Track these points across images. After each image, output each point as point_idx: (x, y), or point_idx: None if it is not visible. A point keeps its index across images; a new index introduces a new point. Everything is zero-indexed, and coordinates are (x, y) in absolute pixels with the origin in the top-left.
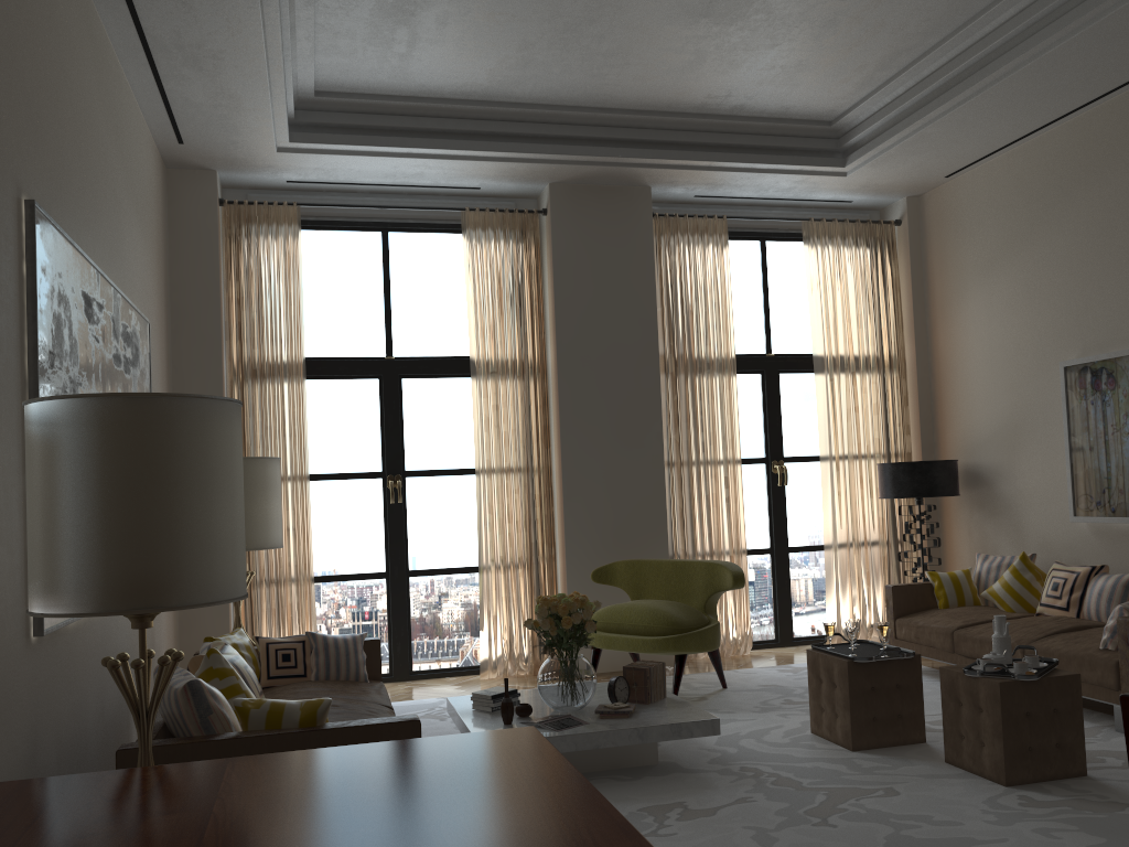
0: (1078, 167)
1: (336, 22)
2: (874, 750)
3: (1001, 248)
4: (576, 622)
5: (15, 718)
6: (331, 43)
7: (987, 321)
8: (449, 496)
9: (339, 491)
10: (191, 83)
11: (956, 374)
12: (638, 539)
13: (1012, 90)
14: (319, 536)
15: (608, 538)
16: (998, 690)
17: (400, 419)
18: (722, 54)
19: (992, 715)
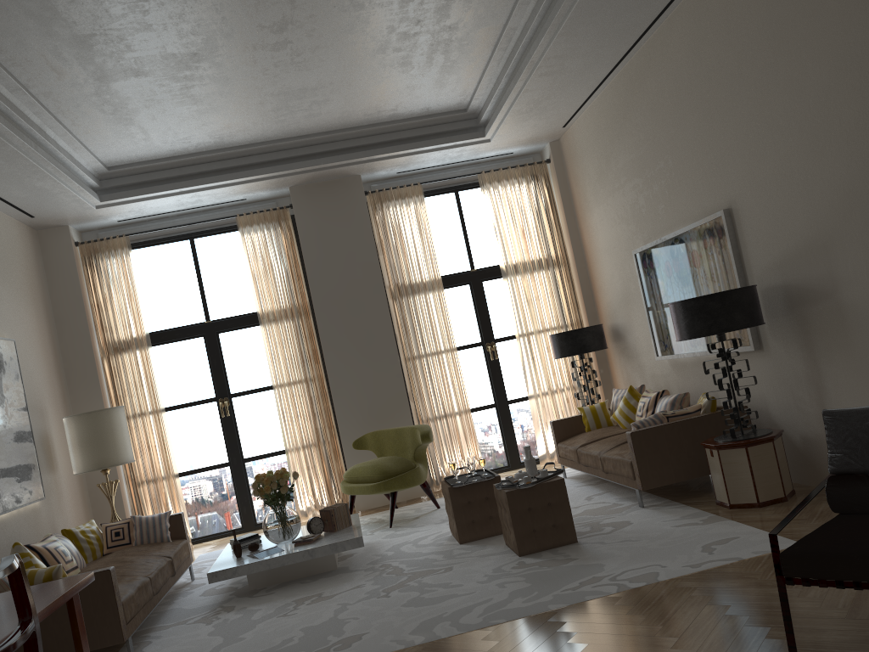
0: (619, 114)
1: (89, 133)
2: (474, 541)
3: (599, 173)
4: (273, 488)
5: None
6: (95, 143)
7: (602, 225)
8: (263, 406)
9: (189, 414)
10: (10, 189)
11: (596, 263)
12: (389, 414)
13: (546, 78)
14: (181, 446)
15: (367, 417)
16: (506, 497)
17: (222, 360)
18: (350, 93)
19: (508, 512)
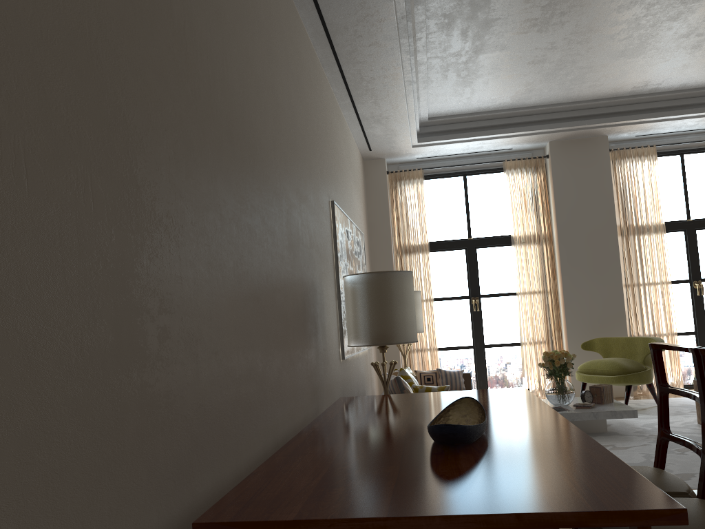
0: None
1: (437, 91)
2: None
3: None
4: (561, 363)
5: (339, 387)
6: (435, 99)
7: None
8: (503, 307)
9: (448, 306)
10: (376, 128)
11: None
12: (609, 327)
13: None
14: (439, 328)
15: (590, 327)
16: None
17: (476, 269)
18: (636, 69)
19: None
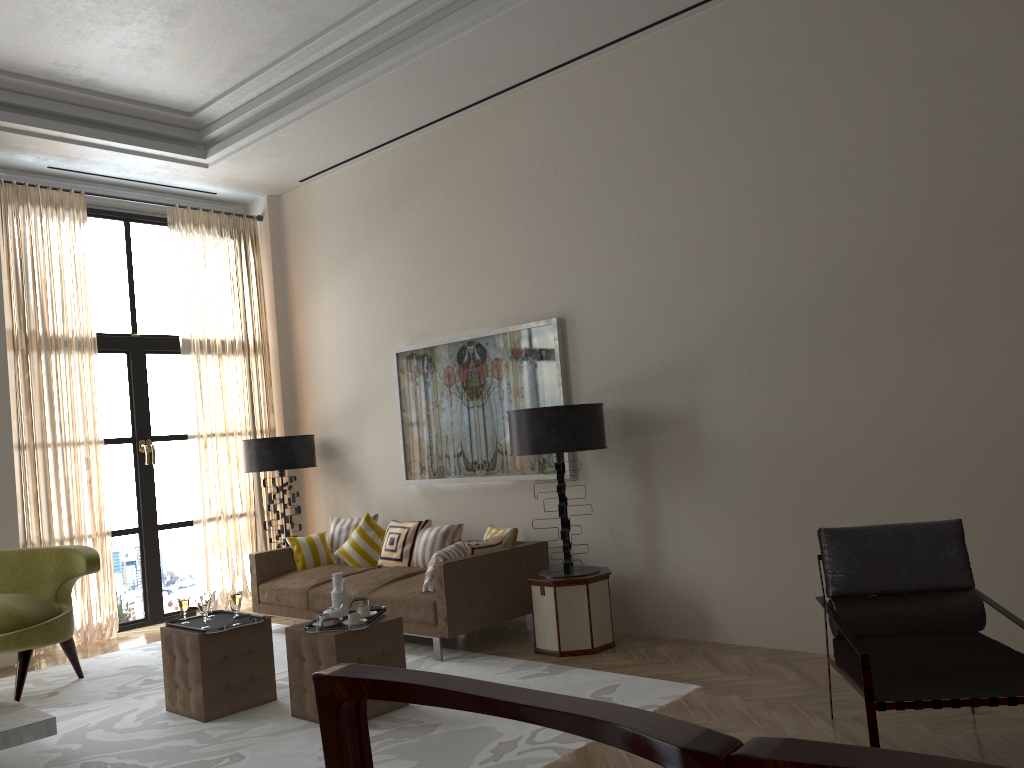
0: (404, 185)
1: None
2: (227, 717)
3: (347, 249)
4: None
5: None
6: None
7: (337, 312)
8: None
9: None
10: None
11: (313, 358)
12: None
13: (349, 110)
14: None
15: None
16: (334, 643)
17: None
18: (67, 21)
19: (330, 665)
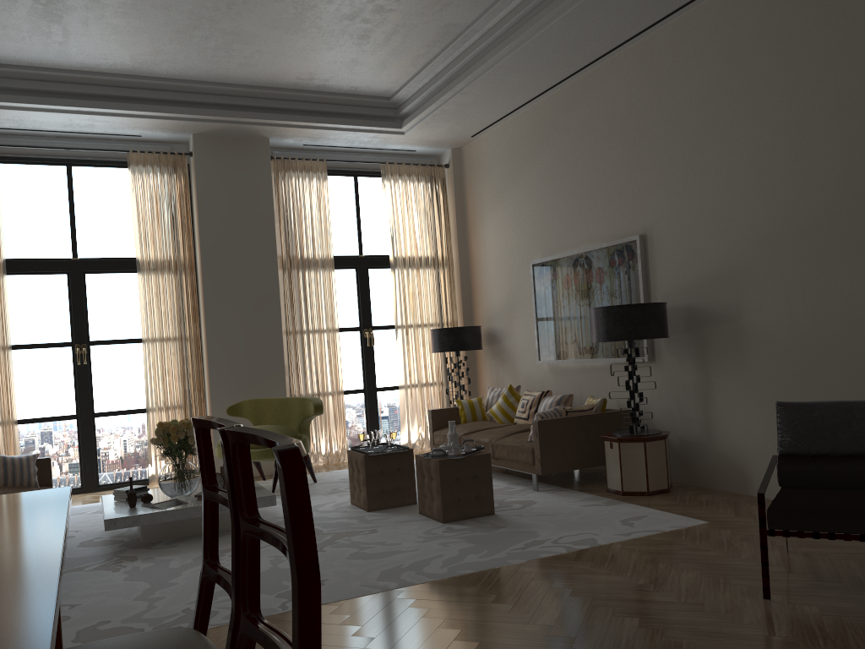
0: (538, 135)
1: (3, 19)
2: (382, 510)
3: (502, 186)
4: (181, 438)
5: None
6: (3, 32)
7: (496, 234)
8: (124, 359)
9: (37, 356)
10: None
11: (482, 269)
12: (264, 385)
13: (488, 85)
14: (22, 390)
15: (241, 385)
16: (438, 465)
17: (85, 303)
18: (297, 52)
19: (436, 480)
